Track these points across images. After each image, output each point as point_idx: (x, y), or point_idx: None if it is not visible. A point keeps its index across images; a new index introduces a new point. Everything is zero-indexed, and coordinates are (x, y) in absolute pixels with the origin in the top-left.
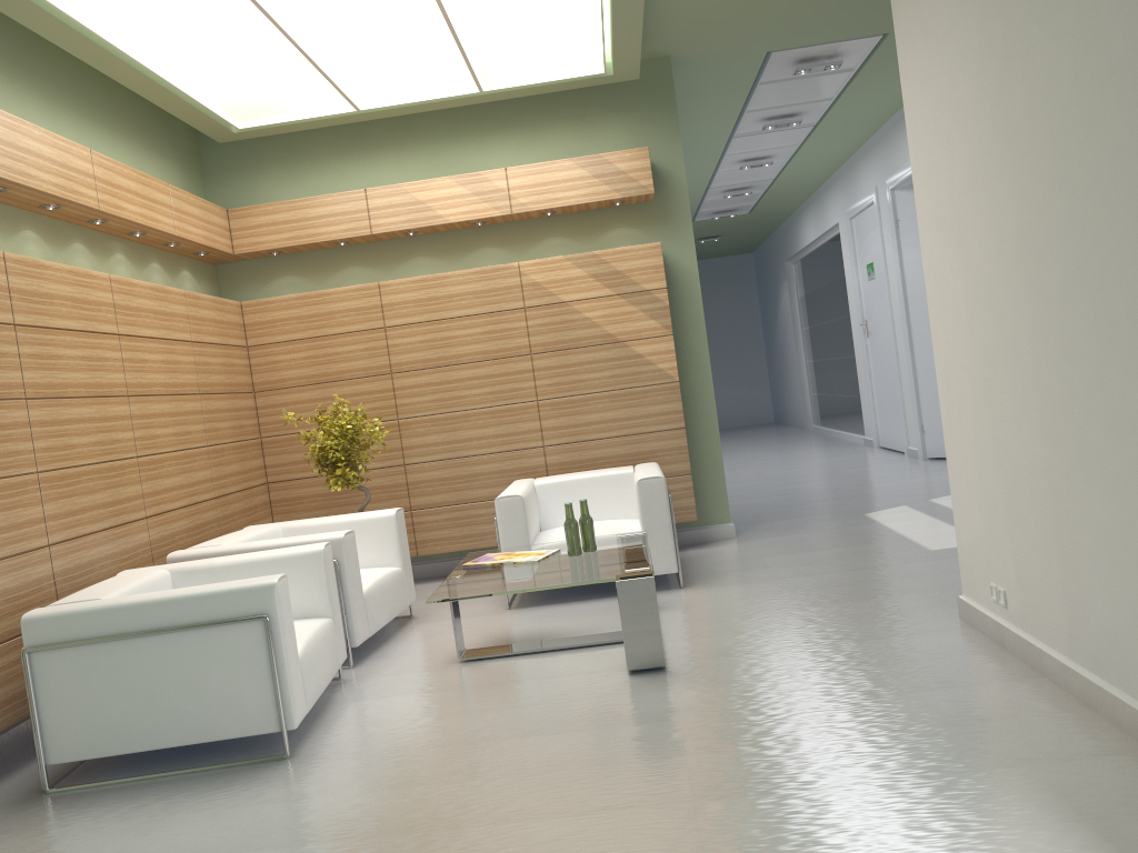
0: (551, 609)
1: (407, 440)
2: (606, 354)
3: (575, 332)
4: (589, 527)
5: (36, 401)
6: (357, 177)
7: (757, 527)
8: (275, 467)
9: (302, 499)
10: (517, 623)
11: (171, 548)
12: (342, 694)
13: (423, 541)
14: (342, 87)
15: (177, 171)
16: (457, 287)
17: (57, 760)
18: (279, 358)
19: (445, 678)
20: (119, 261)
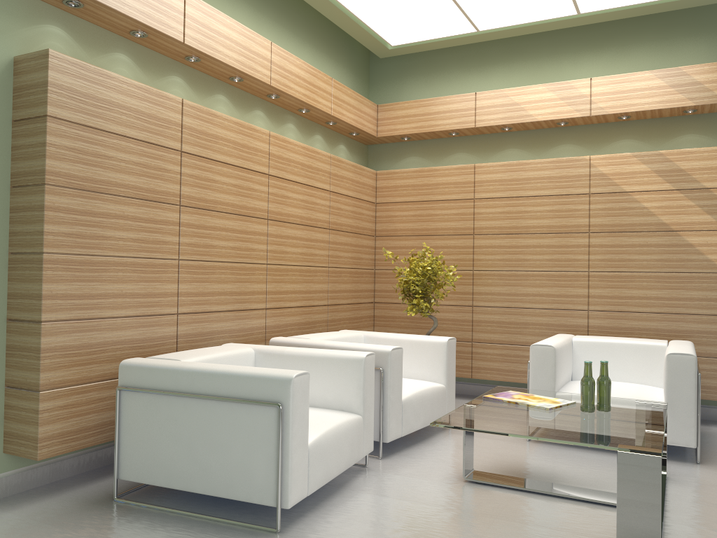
0: (565, 451)
1: (477, 287)
2: (657, 240)
3: (631, 218)
4: (606, 387)
5: (188, 209)
6: (473, 86)
7: None
8: (380, 291)
9: (395, 318)
10: (529, 456)
11: (283, 334)
12: (358, 482)
13: (478, 367)
14: (465, 8)
15: (348, 76)
16: (535, 172)
17: (124, 477)
18: (395, 213)
19: (444, 493)
20: (290, 129)
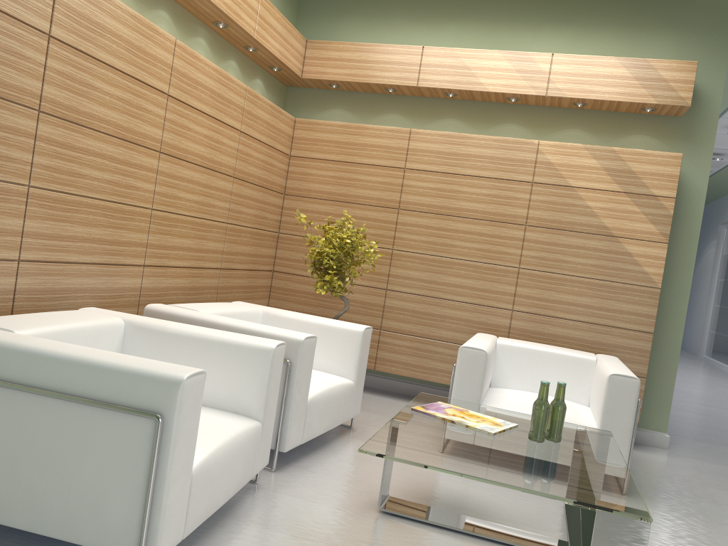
0: None
1: (394, 269)
2: (596, 244)
3: (572, 216)
4: (560, 414)
5: (50, 118)
6: (419, 39)
7: (686, 443)
8: (282, 259)
9: (296, 292)
10: (447, 477)
11: (162, 299)
12: (247, 507)
13: (383, 359)
14: None
15: None
16: (477, 149)
17: None
18: (312, 171)
19: (356, 529)
20: (200, 45)
